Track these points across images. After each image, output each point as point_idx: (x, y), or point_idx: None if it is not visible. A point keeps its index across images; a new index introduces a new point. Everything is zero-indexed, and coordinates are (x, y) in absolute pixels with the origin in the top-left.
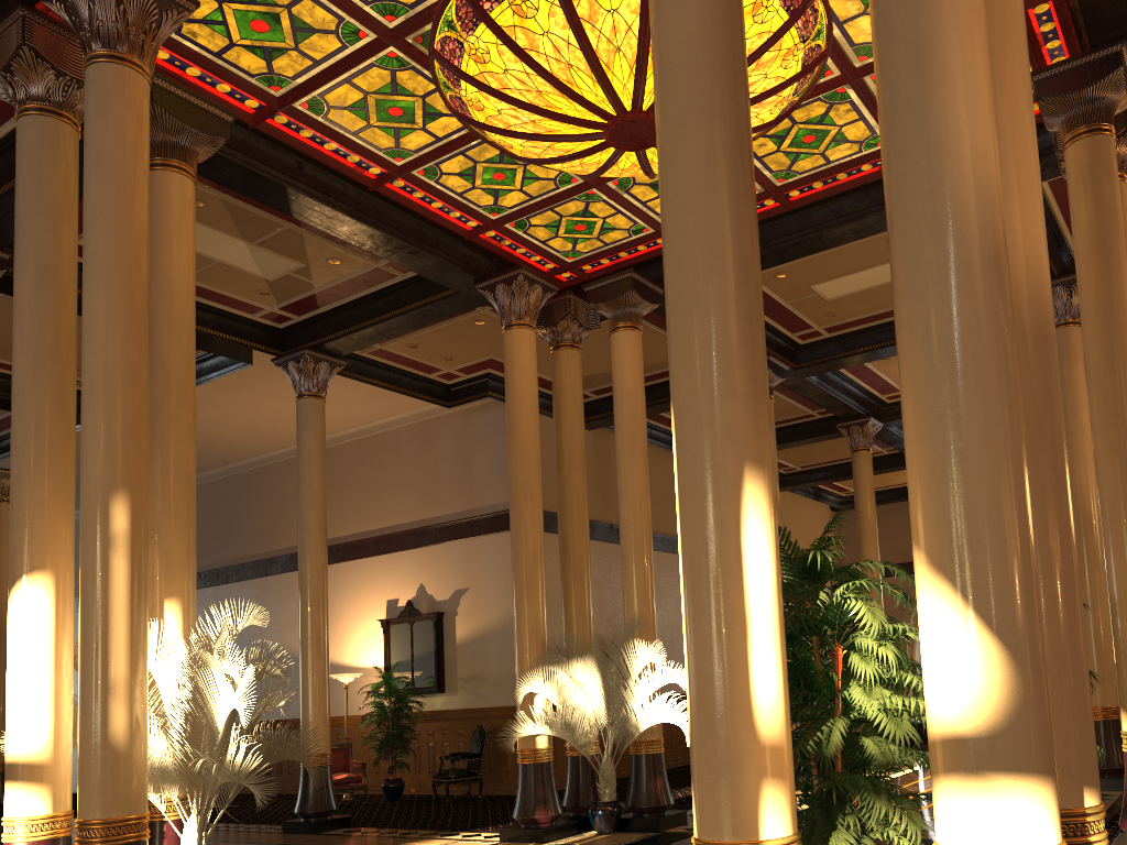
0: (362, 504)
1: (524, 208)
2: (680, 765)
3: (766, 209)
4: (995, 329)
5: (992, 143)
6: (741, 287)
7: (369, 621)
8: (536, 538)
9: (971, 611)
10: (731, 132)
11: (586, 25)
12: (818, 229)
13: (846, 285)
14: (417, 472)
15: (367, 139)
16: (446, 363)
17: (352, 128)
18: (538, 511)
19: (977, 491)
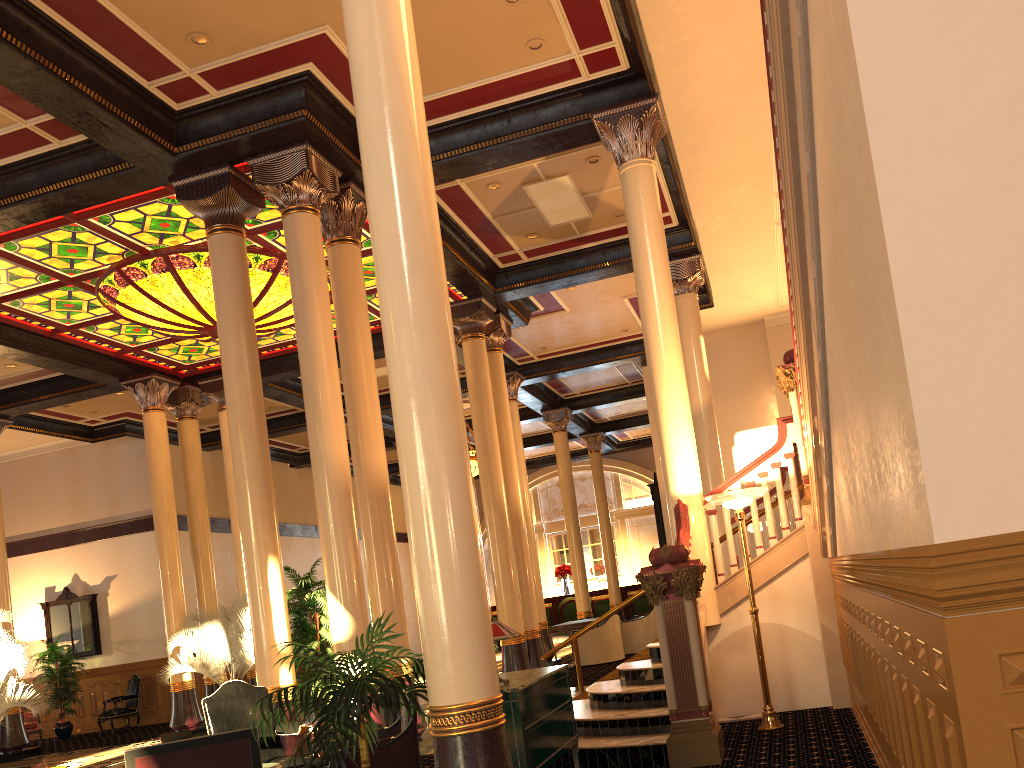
0: (17, 513)
1: (154, 342)
2: None
3: None
4: (345, 513)
5: (343, 451)
6: (264, 489)
7: (29, 604)
8: (175, 547)
9: (340, 603)
10: (257, 431)
11: (192, 292)
12: None
13: (377, 372)
14: (66, 488)
15: (47, 315)
16: (91, 414)
17: (38, 311)
18: (175, 529)
19: (340, 565)
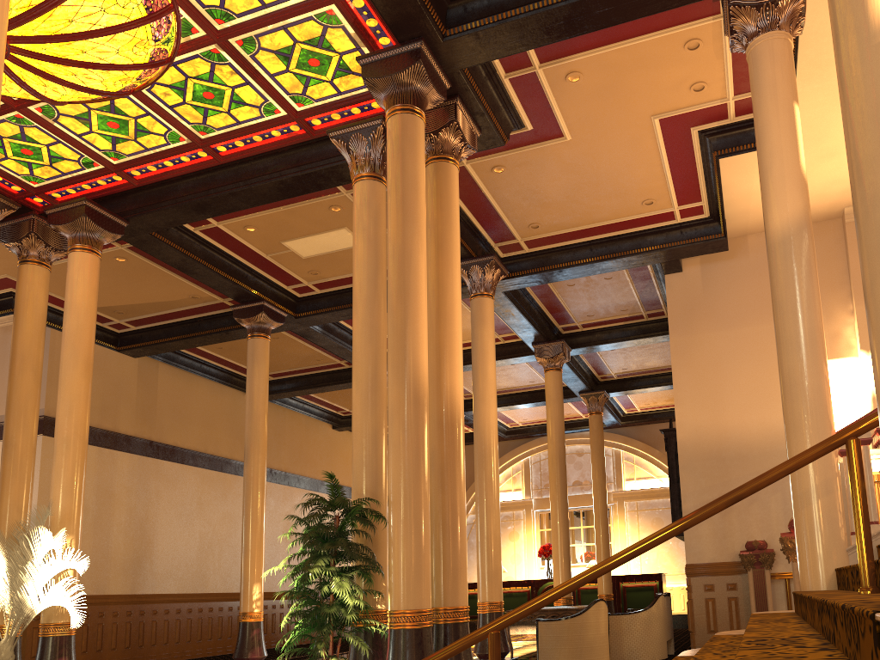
0: None
1: None
2: (209, 655)
3: (203, 160)
4: None
5: None
6: None
7: None
8: None
9: None
10: None
11: None
12: (248, 183)
13: (314, 246)
14: None
15: None
16: None
17: None
18: None
19: None
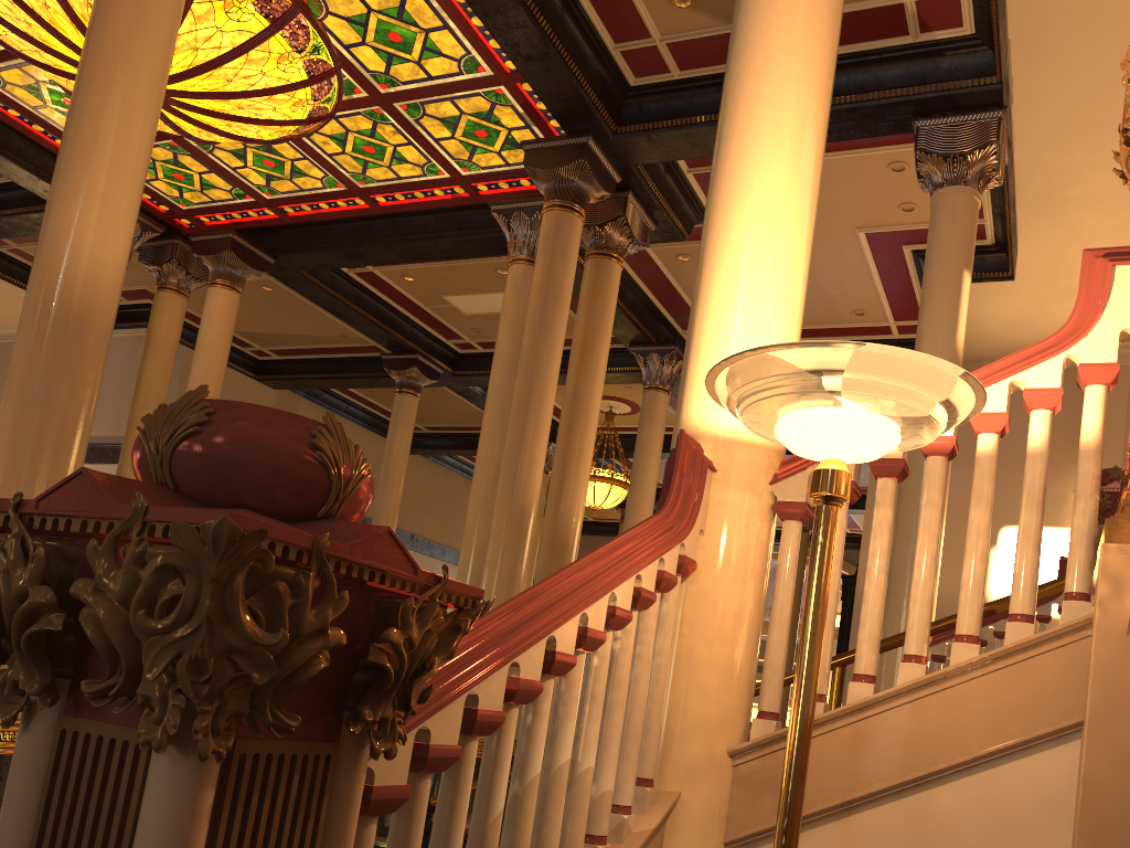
0: None
1: None
2: None
3: (361, 208)
4: None
5: None
6: None
7: None
8: None
9: None
10: None
11: None
12: (405, 239)
13: (477, 304)
14: None
15: None
16: None
17: None
18: None
19: None
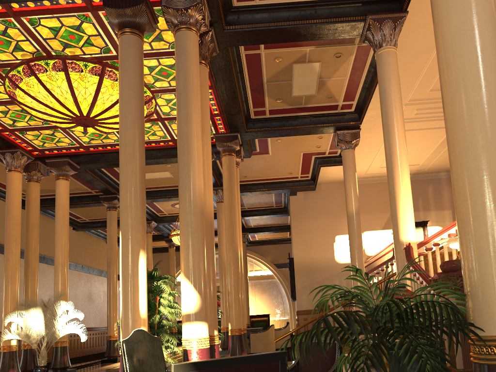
0: None
1: (26, 128)
2: None
3: None
4: (201, 226)
5: (202, 185)
6: (141, 205)
7: None
8: (17, 258)
9: (193, 286)
10: (141, 165)
11: (75, 89)
12: None
13: (150, 175)
14: None
15: None
16: None
17: None
18: (19, 247)
19: (195, 261)
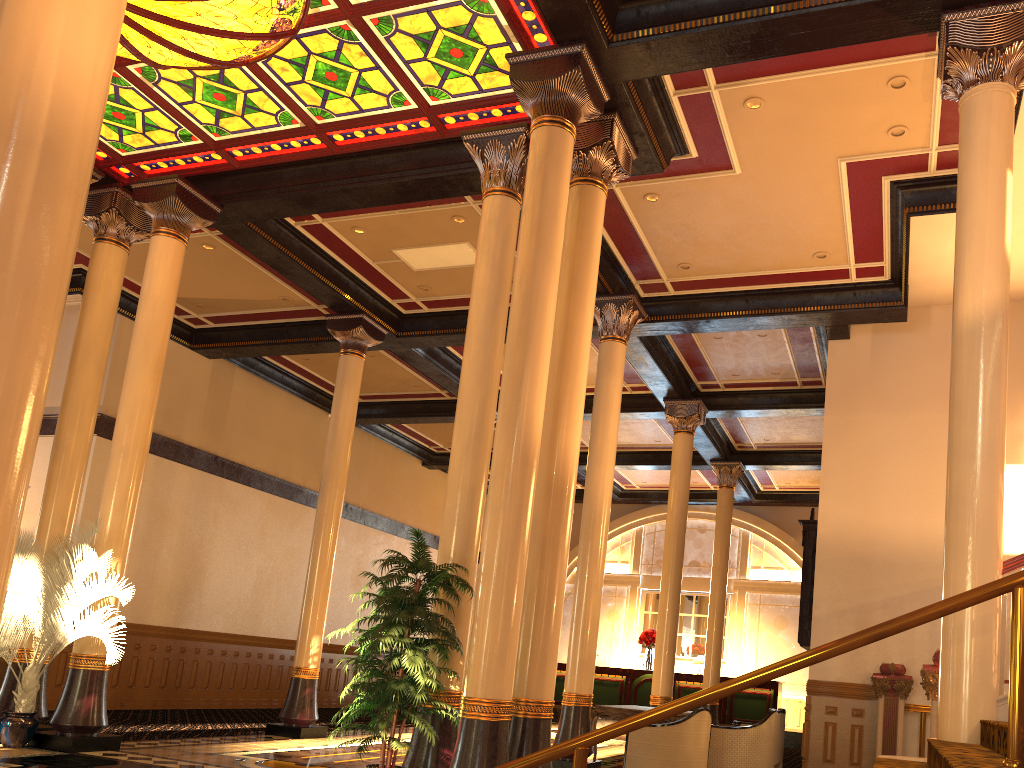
0: None
1: None
2: (252, 707)
3: (316, 148)
4: None
5: None
6: None
7: None
8: None
9: None
10: None
11: None
12: (363, 180)
13: (428, 258)
14: None
15: None
16: None
17: None
18: None
19: None
